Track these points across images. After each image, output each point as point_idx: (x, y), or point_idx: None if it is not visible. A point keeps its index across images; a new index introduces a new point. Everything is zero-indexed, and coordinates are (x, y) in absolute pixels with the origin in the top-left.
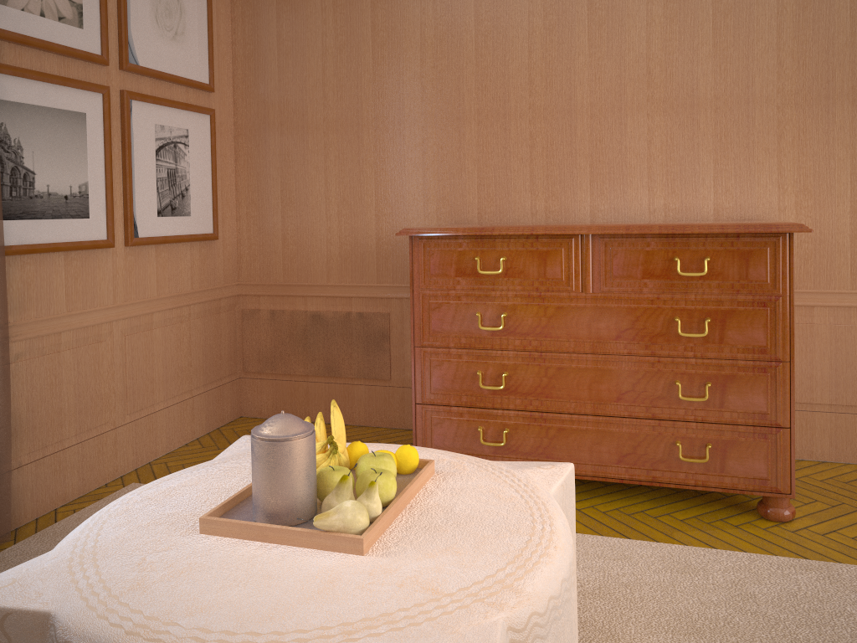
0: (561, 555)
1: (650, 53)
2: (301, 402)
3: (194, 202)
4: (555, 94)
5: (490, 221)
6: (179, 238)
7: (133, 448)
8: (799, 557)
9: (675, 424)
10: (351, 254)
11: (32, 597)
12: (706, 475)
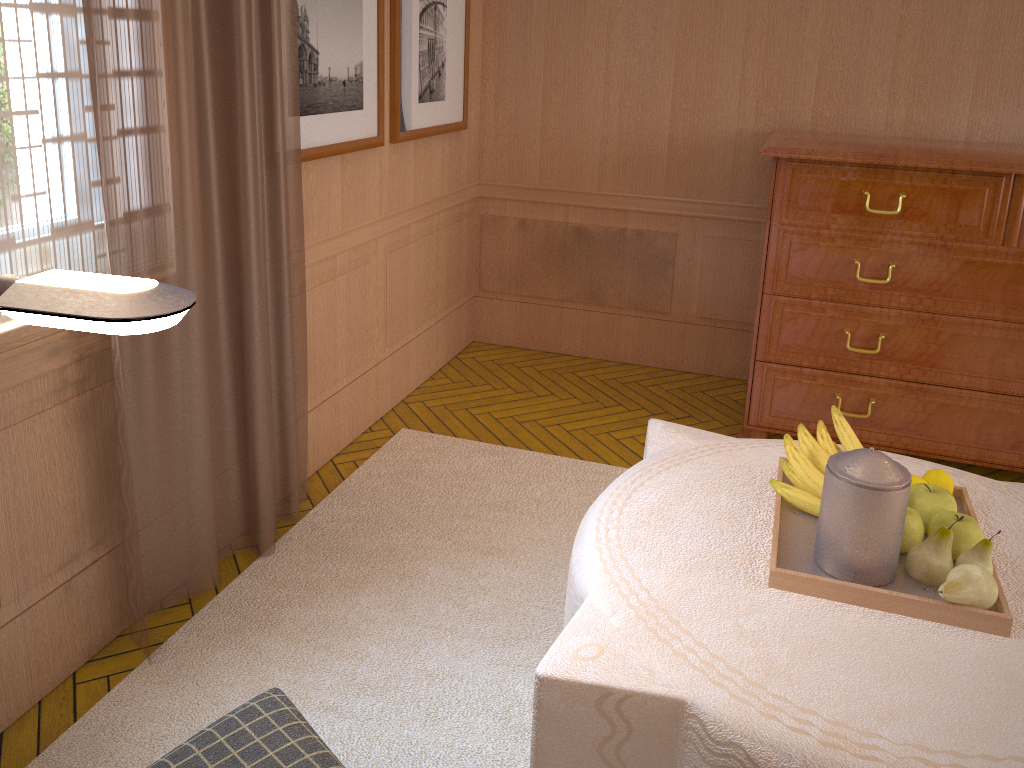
0: None
1: None
2: (552, 330)
3: (449, 82)
4: None
5: (828, 129)
6: (436, 130)
7: (391, 385)
8: None
9: None
10: (632, 158)
11: (644, 675)
12: None
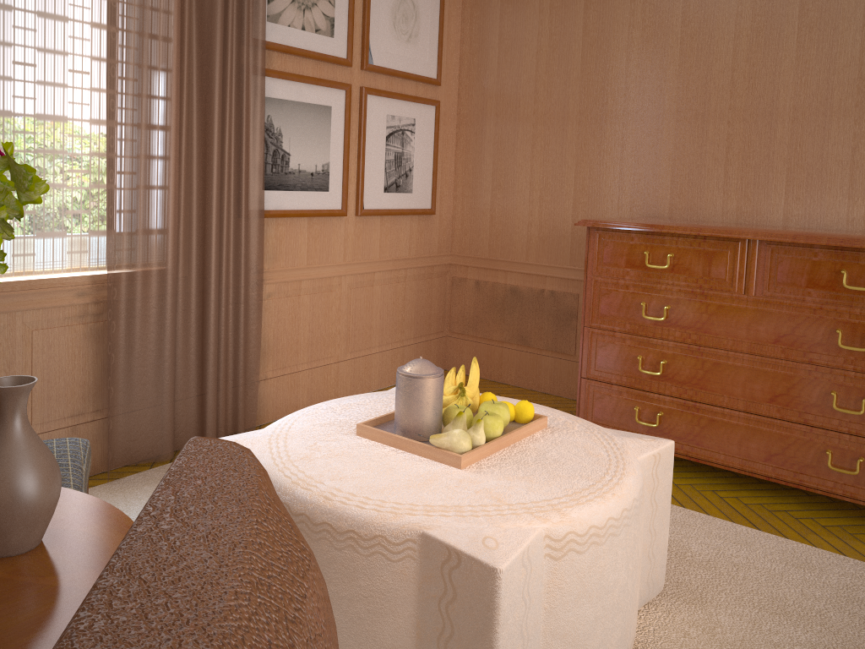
0: (617, 501)
1: (864, 56)
2: (495, 364)
3: (416, 181)
4: (756, 96)
5: (681, 217)
6: (400, 211)
7: (351, 380)
8: None
9: (827, 433)
10: (548, 237)
11: None
12: (856, 488)
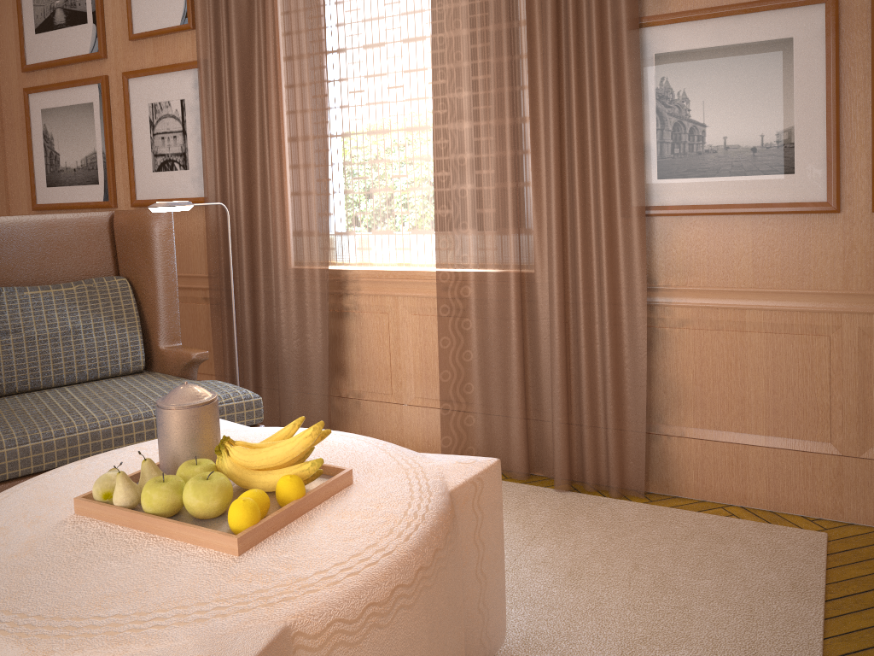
0: None
1: None
2: None
3: None
4: None
5: None
6: None
7: None
8: None
9: None
10: None
11: None
12: None
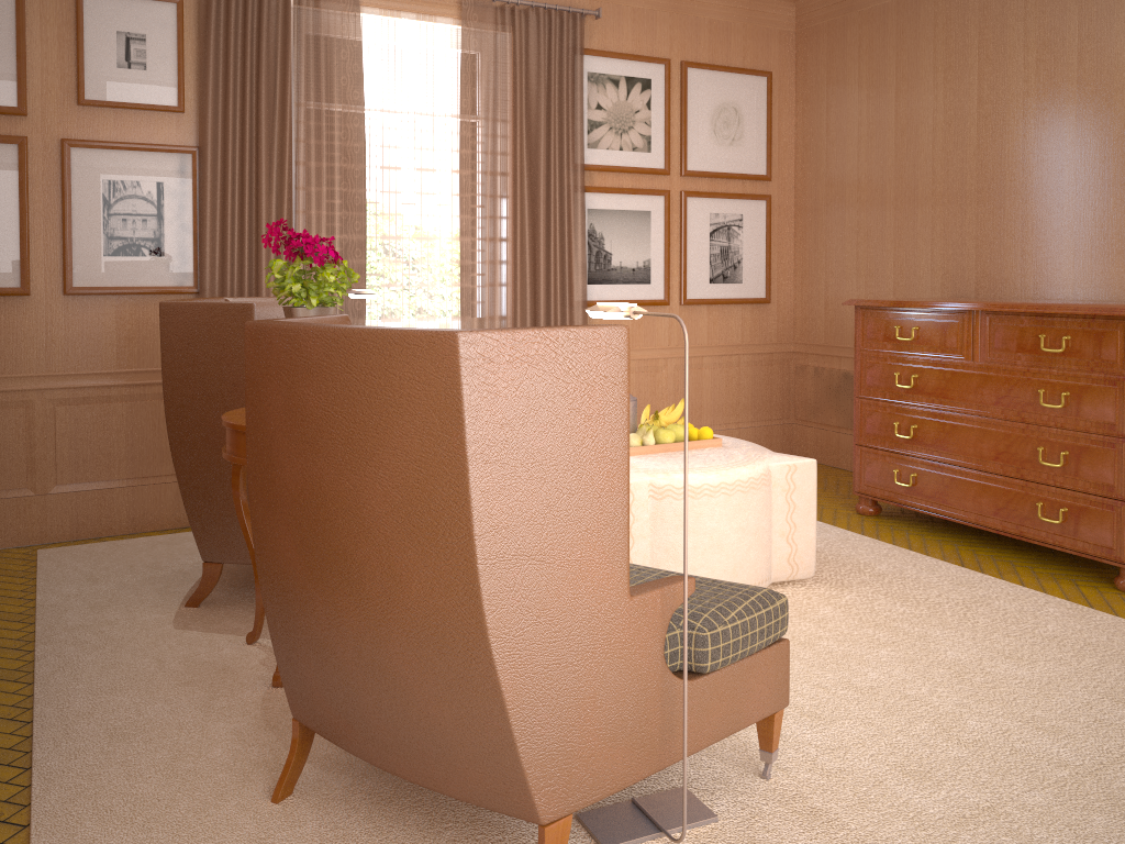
0: (717, 476)
1: None
2: (834, 450)
3: (745, 272)
4: (1044, 172)
5: (985, 296)
6: (728, 300)
7: None
8: (1088, 606)
9: (1038, 487)
10: None
11: None
12: (1062, 537)
